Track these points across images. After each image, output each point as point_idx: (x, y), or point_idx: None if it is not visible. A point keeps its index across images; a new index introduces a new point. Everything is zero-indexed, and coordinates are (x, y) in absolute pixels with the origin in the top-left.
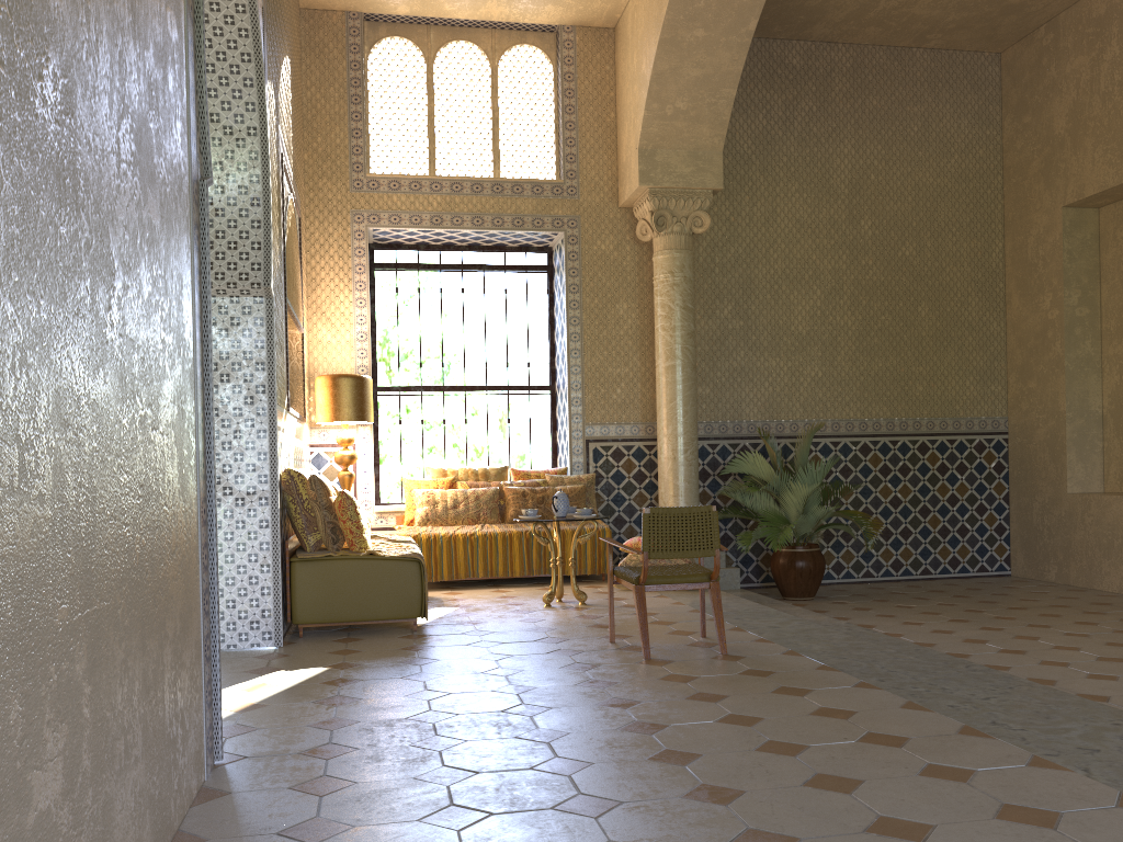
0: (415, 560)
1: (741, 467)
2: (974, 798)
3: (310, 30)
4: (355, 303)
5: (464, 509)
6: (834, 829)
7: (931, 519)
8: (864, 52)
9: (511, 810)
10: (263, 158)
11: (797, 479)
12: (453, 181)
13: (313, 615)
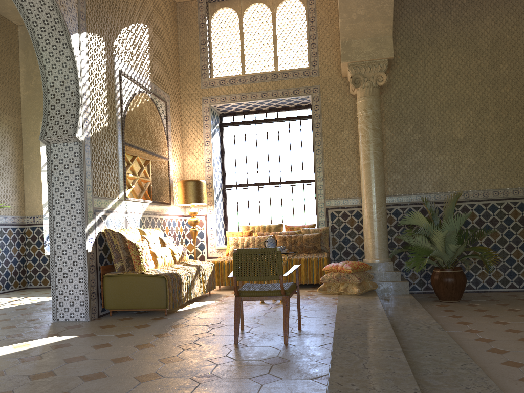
0: (163, 277)
1: (411, 221)
2: None
3: (181, 12)
4: (205, 143)
5: (252, 247)
6: None
7: None
8: None
9: None
10: (74, 71)
11: (443, 227)
12: (251, 76)
13: (113, 305)
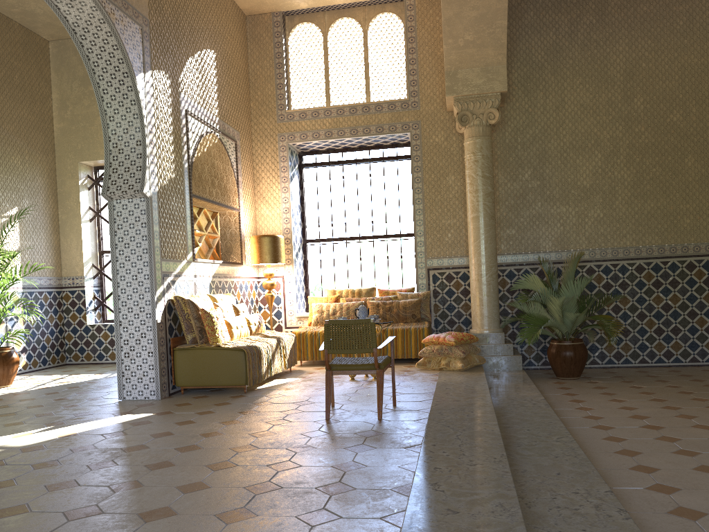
0: (241, 350)
1: (525, 285)
2: None
3: (252, 27)
4: (282, 190)
5: (339, 315)
6: None
7: (698, 320)
8: None
9: (42, 510)
10: (140, 117)
11: (561, 293)
12: (338, 108)
13: (186, 381)
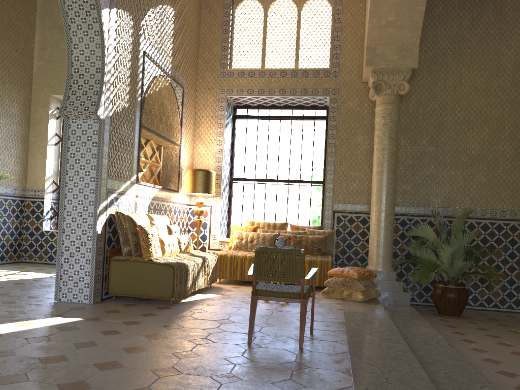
0: (171, 266)
1: (418, 233)
2: None
3: None
4: (217, 134)
5: (256, 243)
6: None
7: None
8: None
9: None
10: (102, 47)
11: (451, 243)
12: (271, 71)
13: (117, 289)
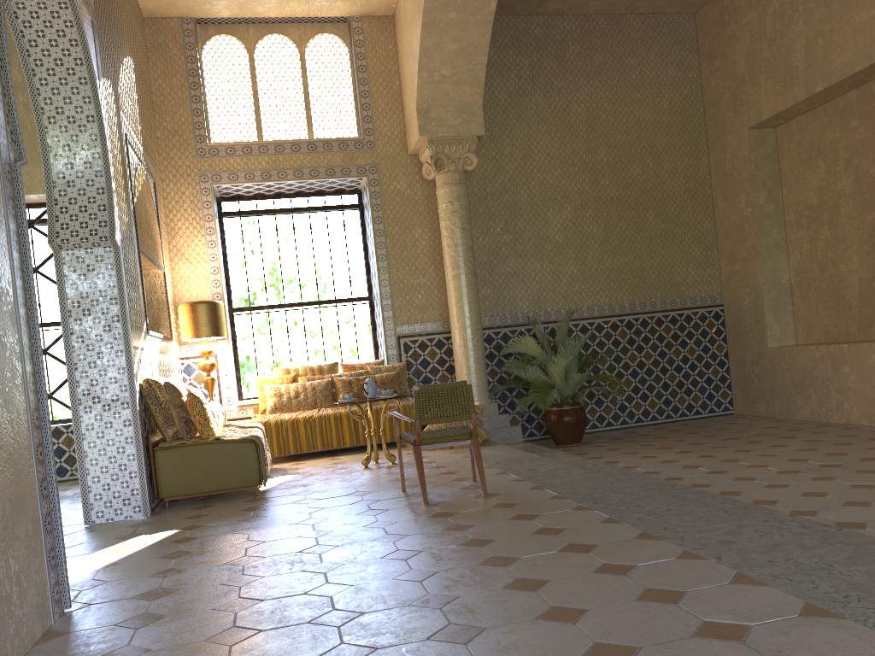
0: (251, 441)
1: (517, 348)
2: (627, 586)
3: (154, 34)
4: (207, 244)
5: (304, 398)
6: (513, 619)
7: (669, 375)
8: (589, 20)
9: (277, 627)
10: (102, 139)
11: (559, 354)
12: (276, 144)
13: (174, 490)
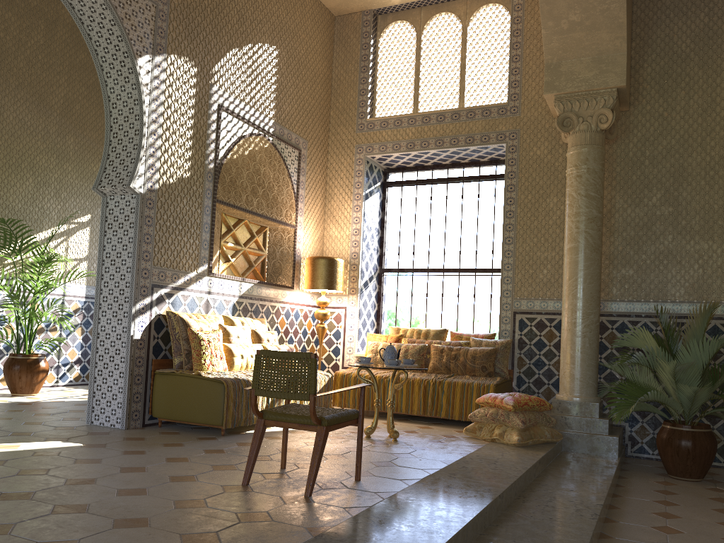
0: (222, 382)
1: (633, 342)
2: None
3: (340, 29)
4: (353, 209)
5: None
6: None
7: None
8: None
9: None
10: (140, 103)
11: (679, 357)
12: (424, 115)
13: (161, 412)
